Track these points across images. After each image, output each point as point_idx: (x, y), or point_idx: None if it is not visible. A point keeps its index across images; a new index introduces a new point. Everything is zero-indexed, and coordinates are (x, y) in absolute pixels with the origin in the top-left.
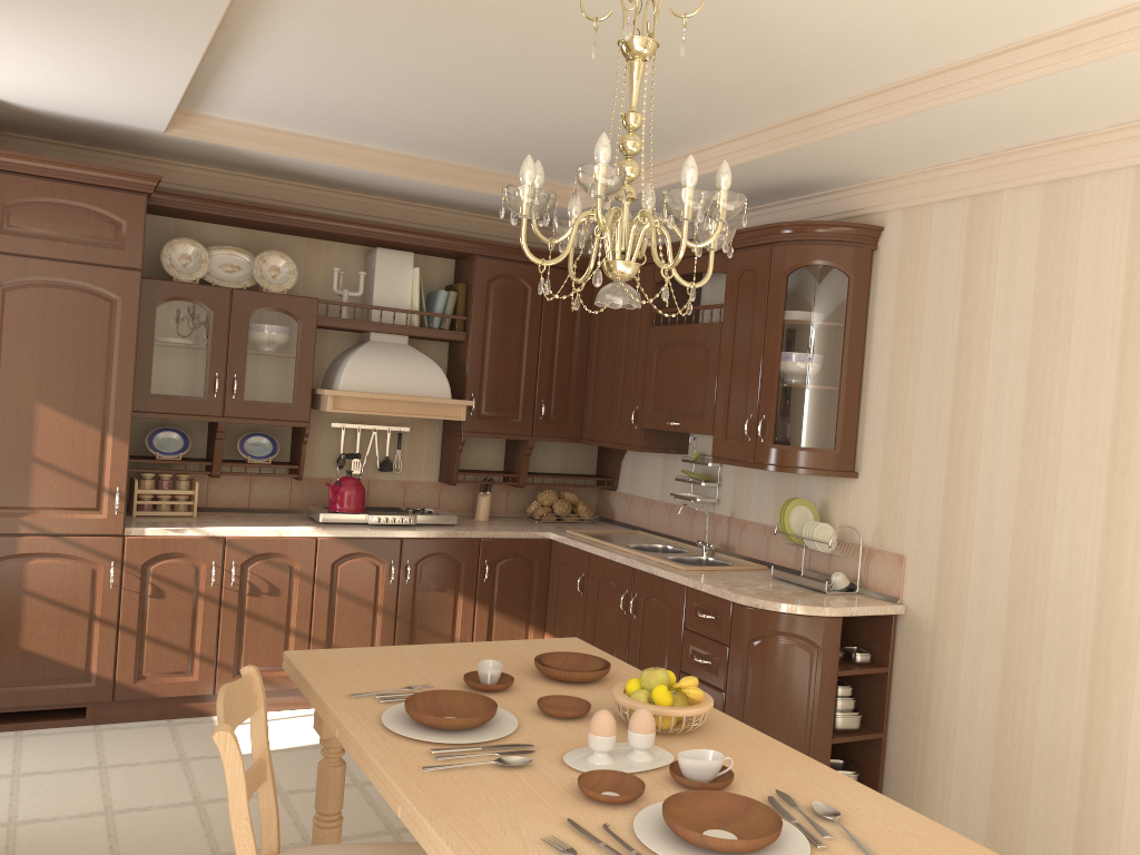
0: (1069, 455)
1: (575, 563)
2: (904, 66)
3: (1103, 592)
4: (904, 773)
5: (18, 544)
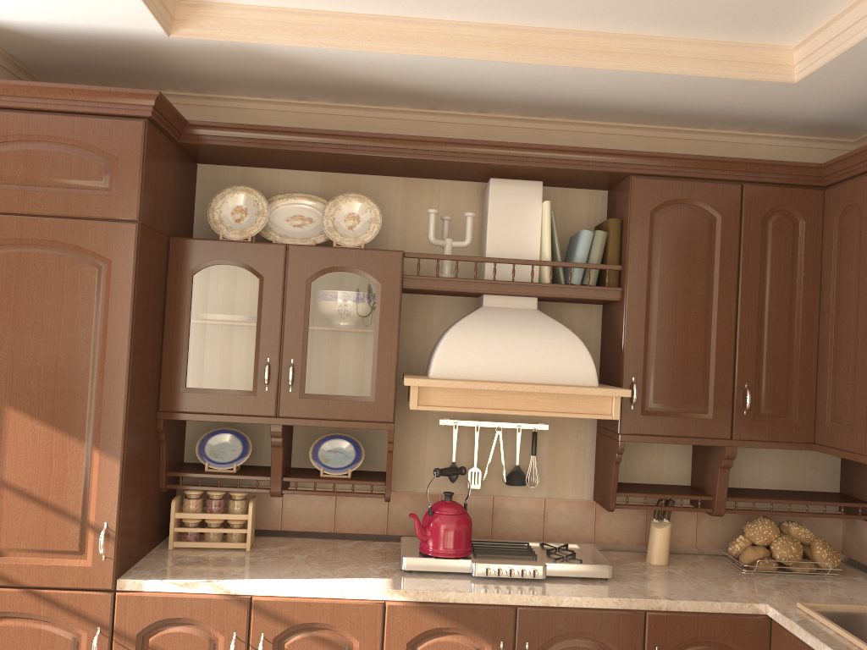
0: None
1: None
2: None
3: None
4: None
5: None
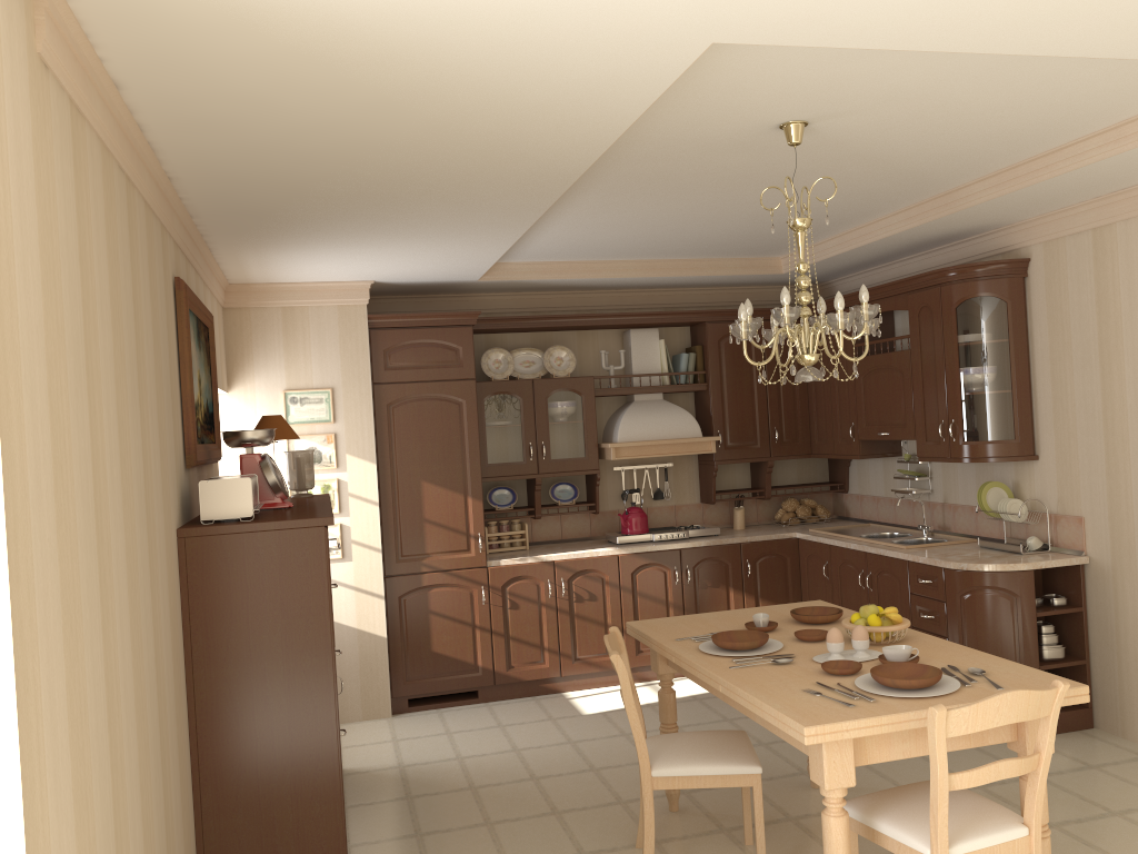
0: None
1: (819, 554)
2: (1005, 159)
3: None
4: (1107, 689)
5: (422, 579)
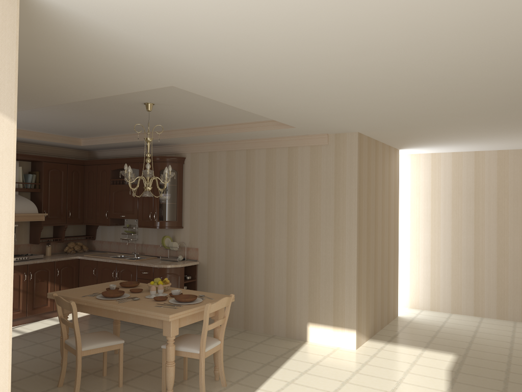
0: (236, 218)
1: (91, 265)
2: (194, 126)
3: (246, 250)
4: None
5: None
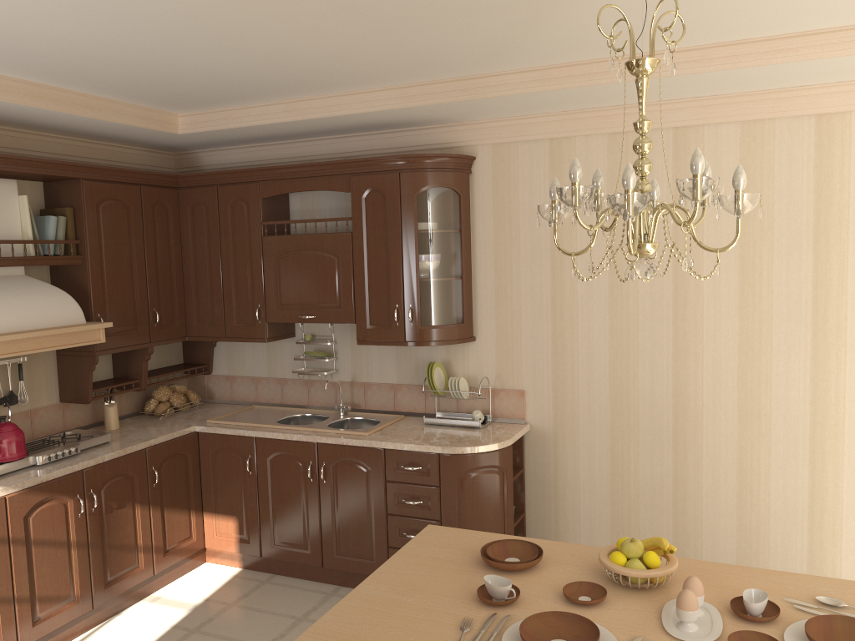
0: (645, 312)
1: (235, 448)
2: (580, 55)
3: (677, 393)
4: (542, 534)
5: None
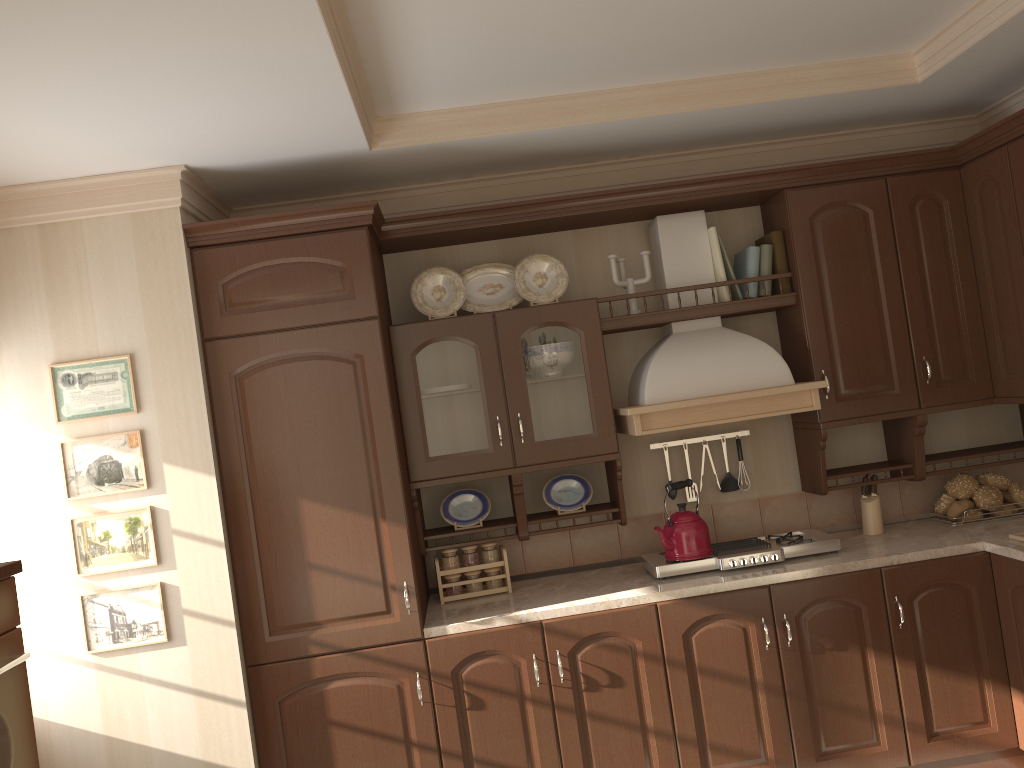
0: None
1: None
2: None
3: None
4: None
5: (312, 668)
